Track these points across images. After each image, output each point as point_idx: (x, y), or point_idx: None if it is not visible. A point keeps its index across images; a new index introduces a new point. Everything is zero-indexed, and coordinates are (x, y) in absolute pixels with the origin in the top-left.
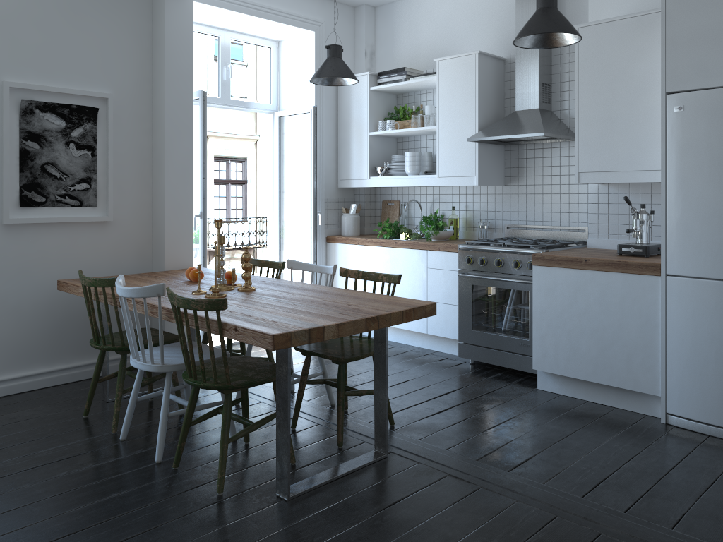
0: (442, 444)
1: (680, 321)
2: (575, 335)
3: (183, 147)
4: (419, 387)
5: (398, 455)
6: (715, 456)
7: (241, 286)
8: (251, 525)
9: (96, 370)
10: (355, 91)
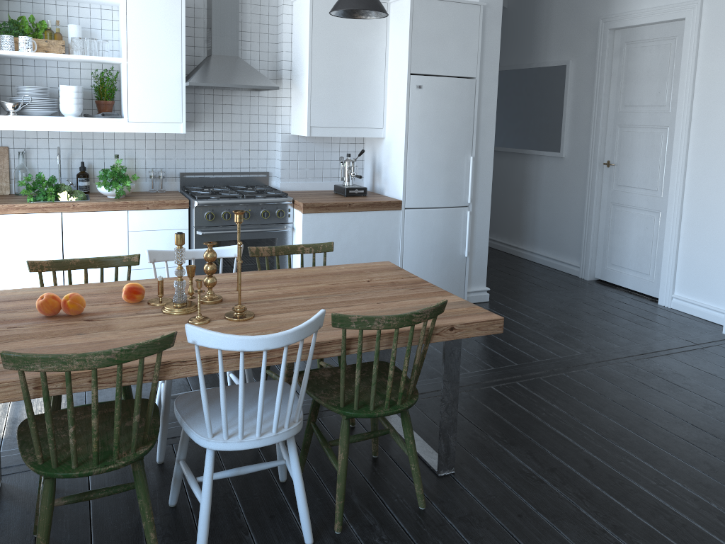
0: None
1: (413, 240)
2: None
3: None
4: None
5: None
6: None
7: (207, 297)
8: (494, 498)
9: (49, 523)
10: None
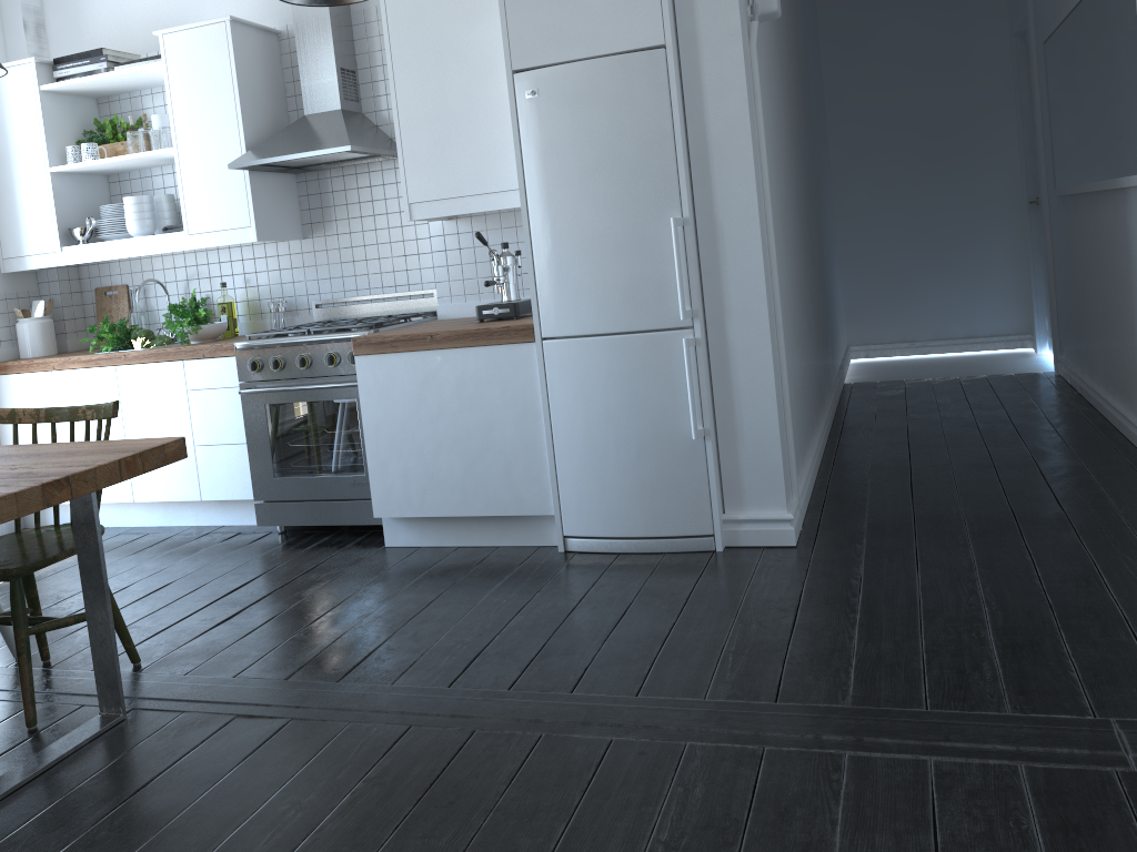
0: (227, 671)
1: (567, 402)
2: (430, 452)
3: None
4: (189, 590)
5: (147, 710)
6: (627, 578)
7: None
8: None
9: None
10: (12, 94)
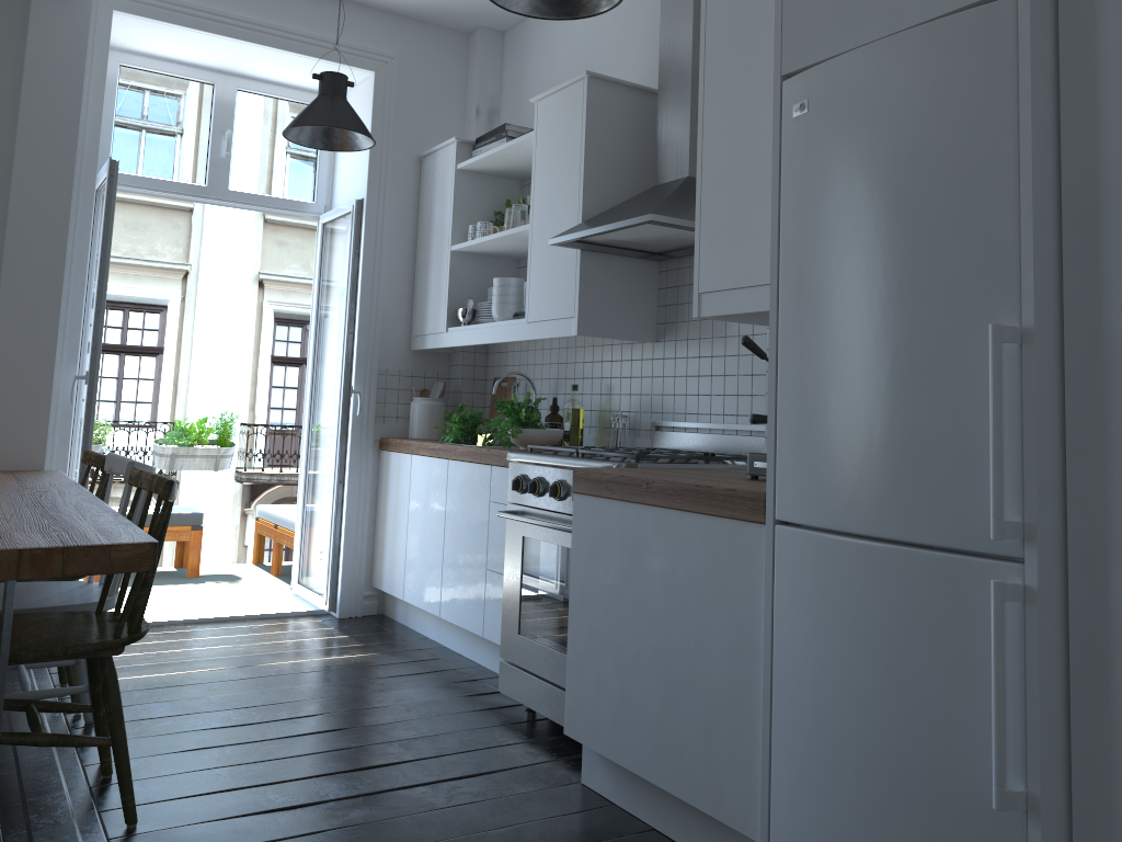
0: None
1: (795, 645)
2: (628, 662)
3: (46, 251)
4: (336, 747)
5: None
6: None
7: None
8: None
9: None
10: (440, 174)
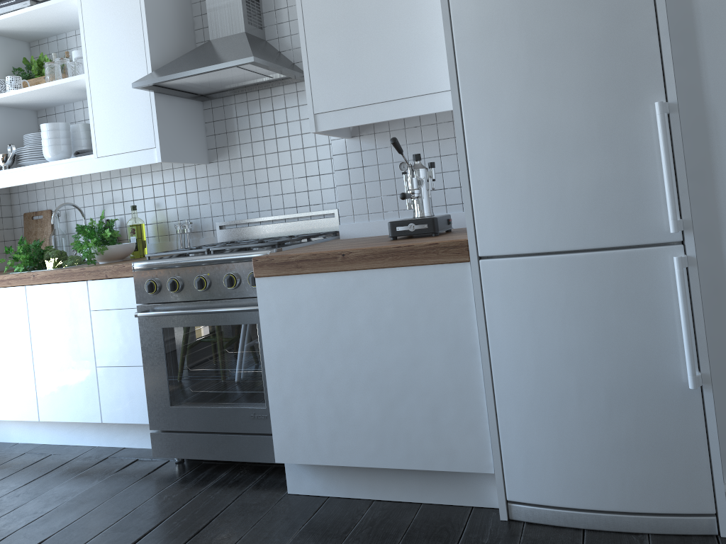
0: None
1: (512, 335)
2: (341, 390)
3: None
4: None
5: None
6: None
7: None
8: None
9: None
10: None
